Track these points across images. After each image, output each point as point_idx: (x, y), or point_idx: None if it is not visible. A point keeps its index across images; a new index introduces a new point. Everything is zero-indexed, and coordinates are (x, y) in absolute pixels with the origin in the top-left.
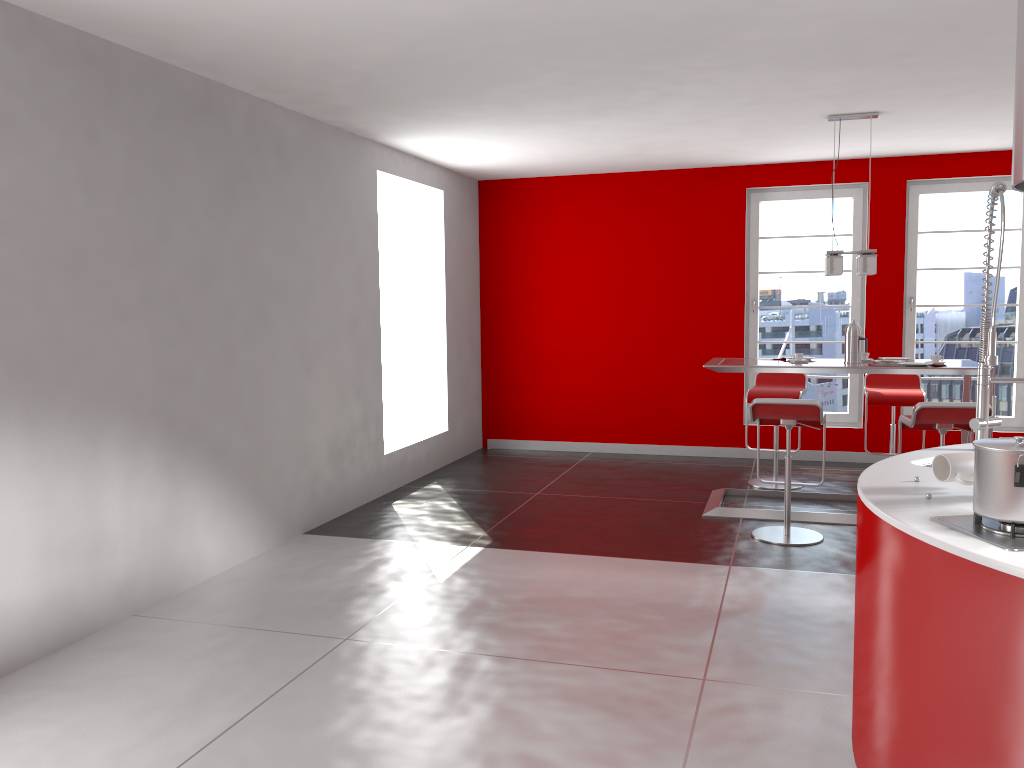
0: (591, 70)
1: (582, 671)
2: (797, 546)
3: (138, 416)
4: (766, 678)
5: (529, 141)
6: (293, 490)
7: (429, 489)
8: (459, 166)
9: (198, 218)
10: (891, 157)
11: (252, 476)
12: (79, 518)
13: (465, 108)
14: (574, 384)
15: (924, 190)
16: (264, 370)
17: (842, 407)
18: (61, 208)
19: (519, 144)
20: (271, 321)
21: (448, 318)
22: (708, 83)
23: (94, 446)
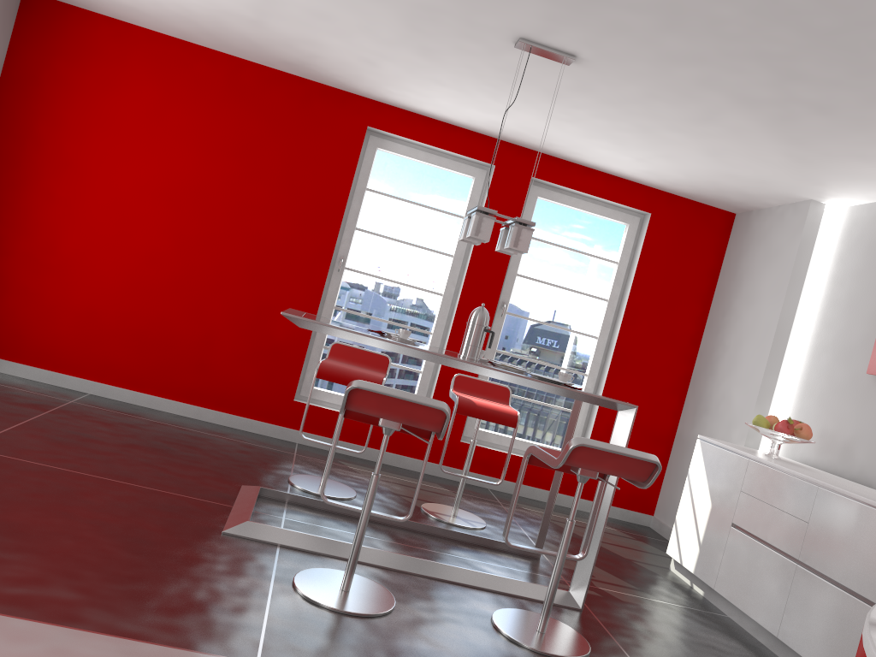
0: None
1: None
2: (361, 618)
3: None
4: None
5: None
6: None
7: None
8: None
9: None
10: (524, 147)
11: None
12: None
13: None
14: (90, 300)
15: (544, 194)
16: None
17: None
18: None
19: None
20: None
21: None
22: None
23: None
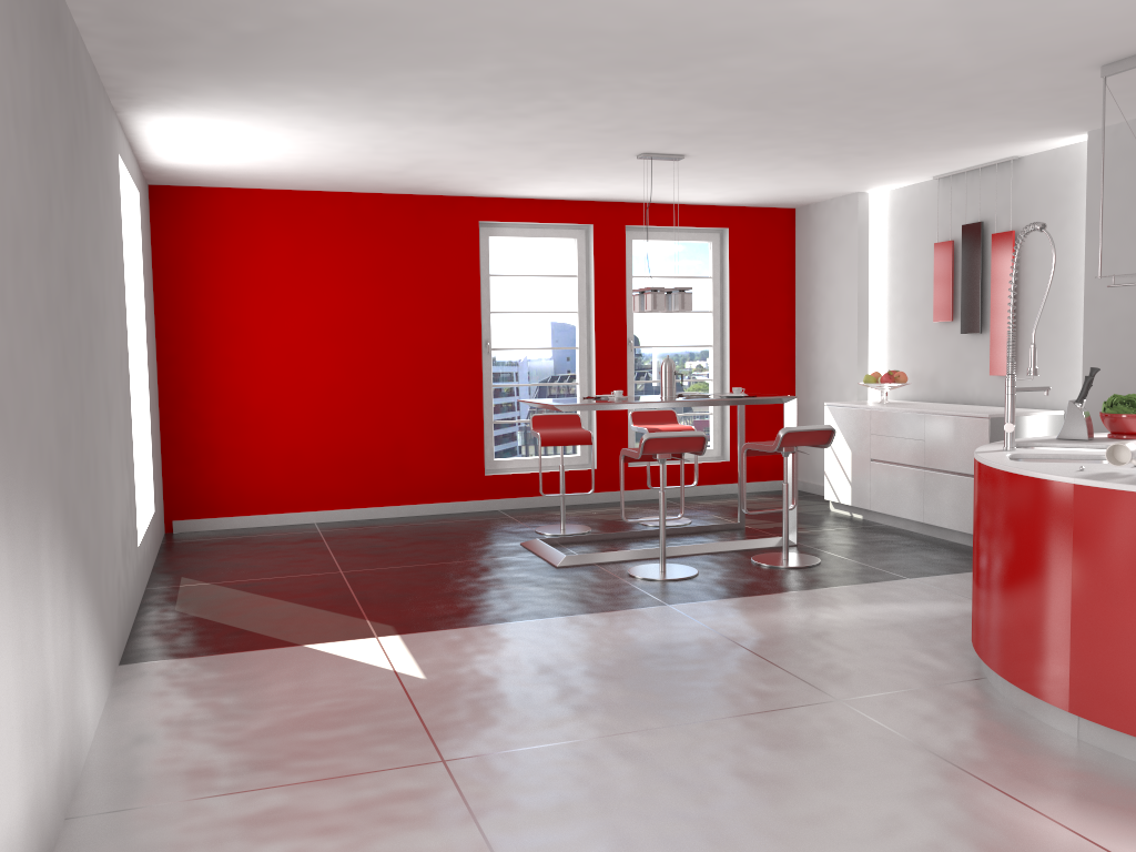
0: (542, 69)
1: (737, 722)
2: (687, 579)
3: (53, 498)
4: (877, 686)
5: (314, 141)
6: (113, 603)
7: (193, 587)
8: (162, 163)
9: (62, 192)
10: (612, 202)
11: (98, 585)
12: (36, 670)
13: (324, 89)
14: (290, 443)
15: (636, 236)
16: (95, 428)
17: (574, 449)
18: (5, 150)
19: (295, 143)
20: (95, 356)
21: (148, 362)
22: (613, 103)
23: (37, 549)
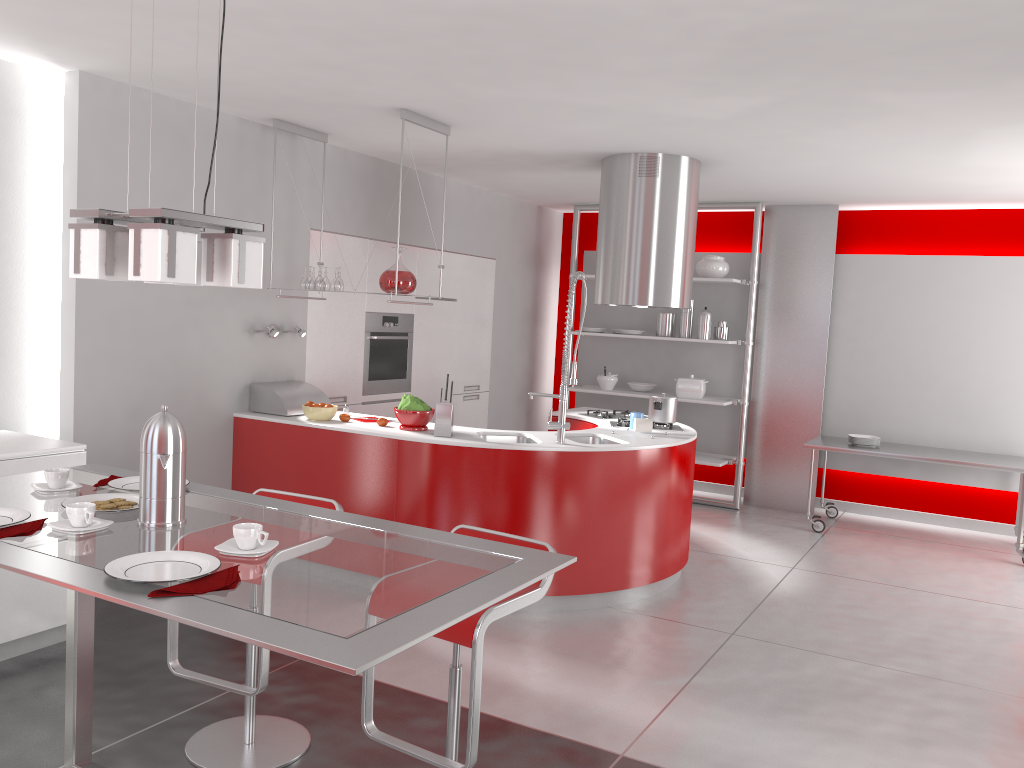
0: (903, 3)
1: (828, 651)
2: None
3: None
4: (685, 628)
5: None
6: None
7: None
8: None
9: None
10: None
11: None
12: None
13: None
14: None
15: None
16: None
17: None
18: None
19: None
20: None
21: None
22: None
23: None
